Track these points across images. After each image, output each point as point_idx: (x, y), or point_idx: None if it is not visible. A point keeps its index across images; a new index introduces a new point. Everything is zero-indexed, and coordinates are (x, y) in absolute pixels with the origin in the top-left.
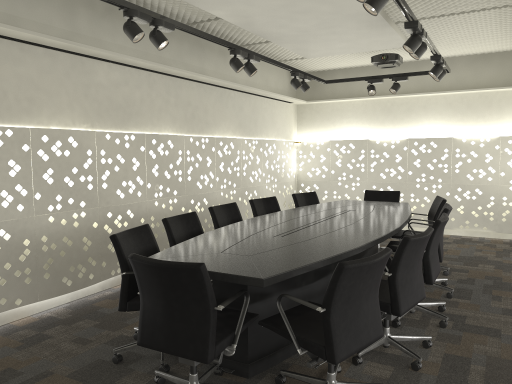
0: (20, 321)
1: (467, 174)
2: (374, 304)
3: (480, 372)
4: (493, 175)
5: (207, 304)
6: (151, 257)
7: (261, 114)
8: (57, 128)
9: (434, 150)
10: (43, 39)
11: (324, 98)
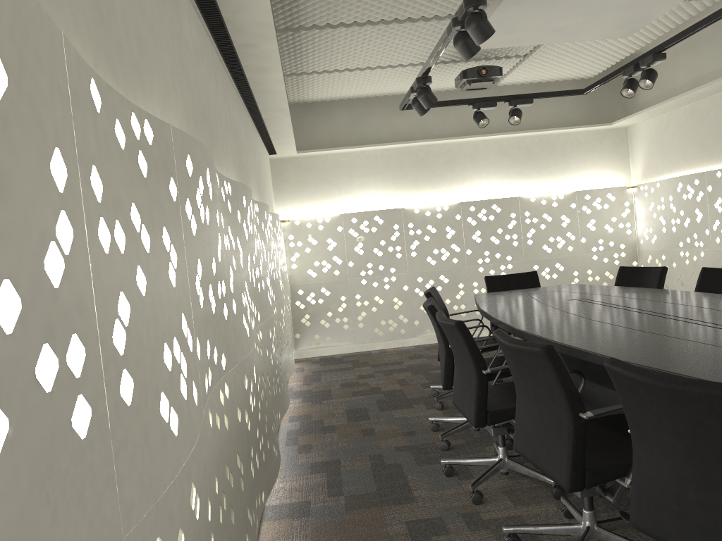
0: None
1: (543, 245)
2: None
3: None
4: (574, 242)
5: None
6: None
7: (262, 169)
8: None
9: (497, 216)
10: None
11: (318, 147)
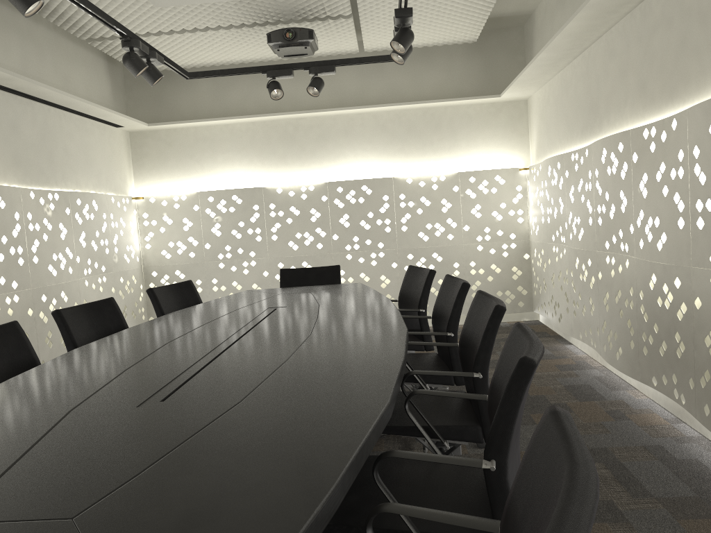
0: None
1: (420, 232)
2: None
3: None
4: (455, 230)
5: None
6: None
7: (61, 143)
8: None
9: (368, 198)
10: None
11: (180, 119)
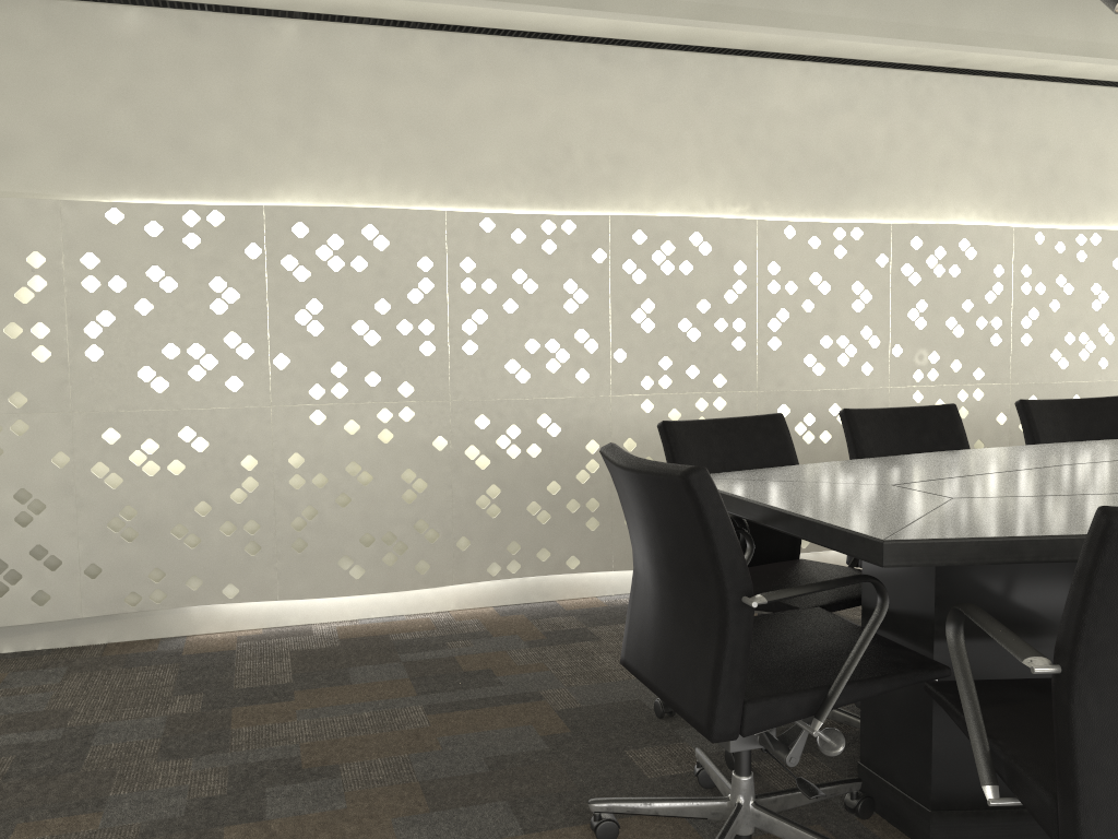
0: (573, 602)
1: None
2: None
3: None
4: None
5: (719, 582)
6: (713, 475)
7: None
8: (672, 216)
9: None
10: (630, 26)
11: None
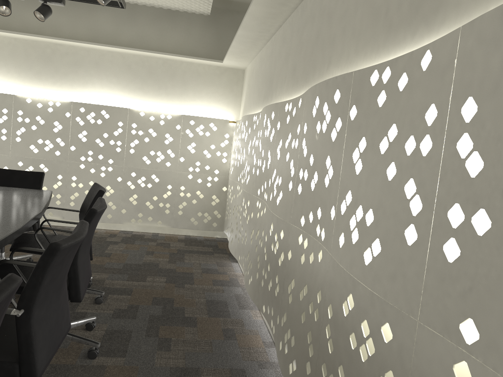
0: None
1: (144, 156)
2: None
3: None
4: (172, 160)
5: None
6: None
7: None
8: None
9: (105, 121)
10: None
11: None
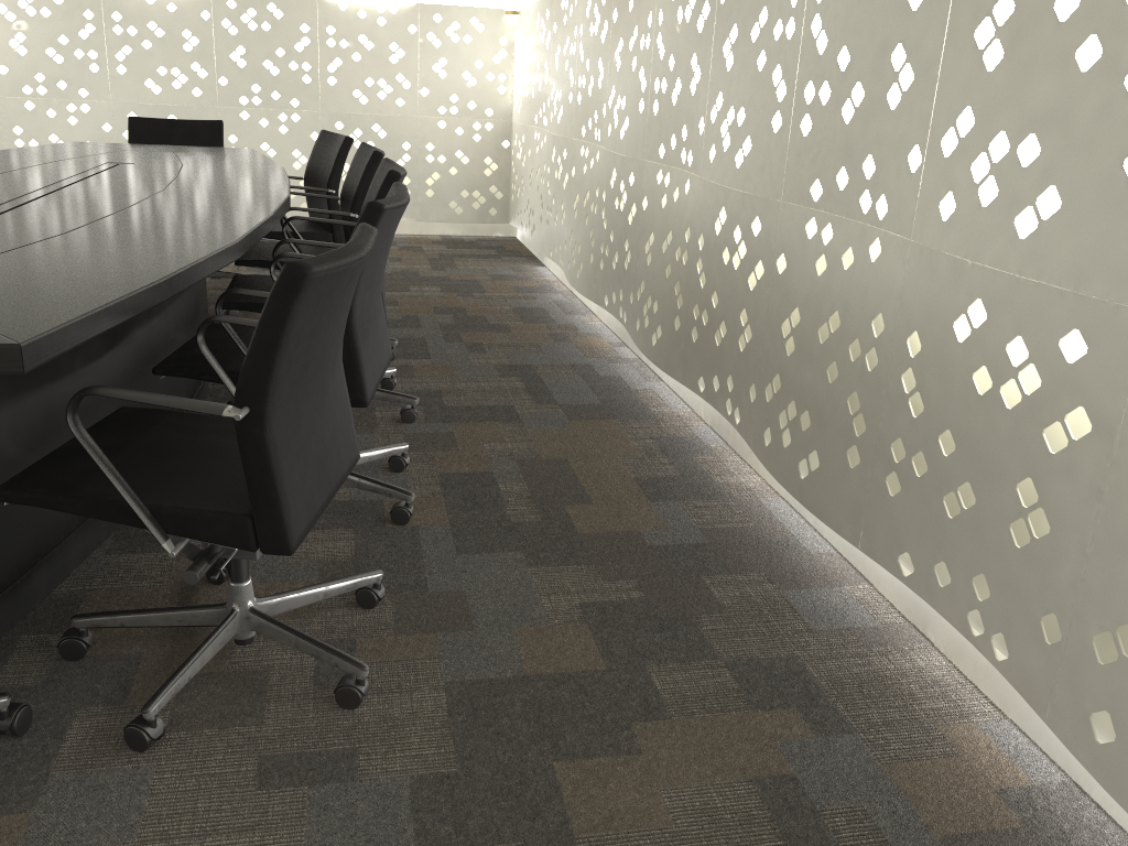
0: None
1: (355, 90)
2: (341, 380)
3: (523, 495)
4: (408, 94)
5: None
6: None
7: None
8: None
9: (277, 25)
10: None
11: None
